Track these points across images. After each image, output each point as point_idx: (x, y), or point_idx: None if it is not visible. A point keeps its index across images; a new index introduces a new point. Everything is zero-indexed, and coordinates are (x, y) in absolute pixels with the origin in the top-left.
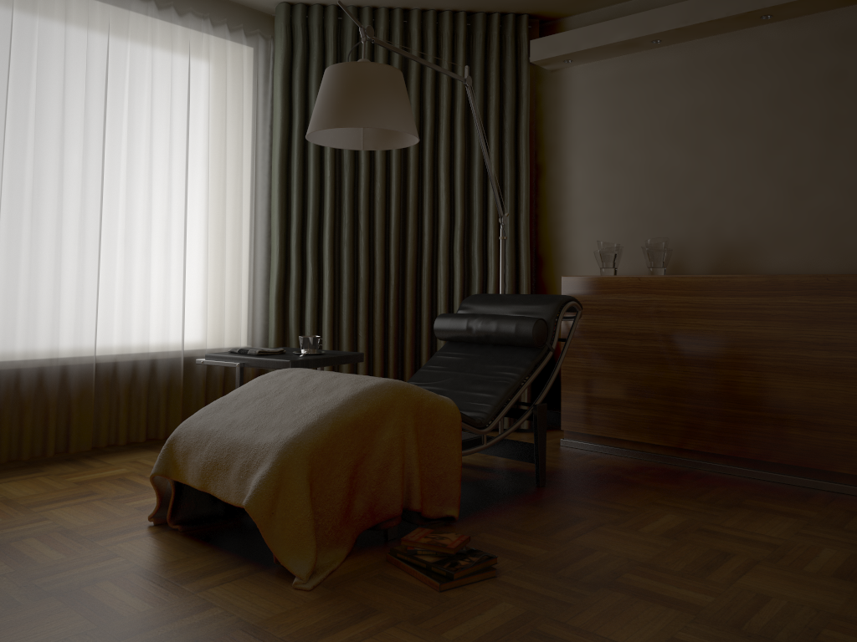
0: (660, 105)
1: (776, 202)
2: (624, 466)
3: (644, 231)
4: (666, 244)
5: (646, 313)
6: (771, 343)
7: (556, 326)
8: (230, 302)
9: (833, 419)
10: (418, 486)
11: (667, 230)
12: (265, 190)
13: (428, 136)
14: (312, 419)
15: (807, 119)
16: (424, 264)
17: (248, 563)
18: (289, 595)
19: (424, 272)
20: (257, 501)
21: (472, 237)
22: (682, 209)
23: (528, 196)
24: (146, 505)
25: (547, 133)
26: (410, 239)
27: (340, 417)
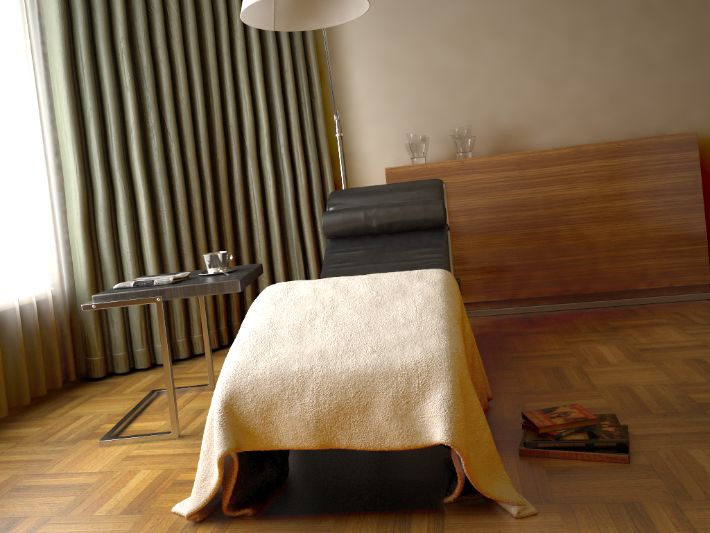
0: (432, 14)
1: (538, 93)
2: (481, 323)
3: (428, 125)
4: (471, 131)
5: (472, 190)
6: (580, 200)
7: (445, 207)
8: (29, 237)
9: (632, 250)
10: (485, 373)
11: (449, 122)
12: (45, 97)
13: (226, 37)
14: (438, 322)
15: (556, 25)
16: (236, 172)
17: (411, 516)
18: (531, 527)
19: (237, 181)
20: (459, 432)
21: (277, 141)
22: (461, 103)
23: (322, 98)
24: (129, 505)
25: (322, 40)
26: (220, 147)
27: (456, 314)
